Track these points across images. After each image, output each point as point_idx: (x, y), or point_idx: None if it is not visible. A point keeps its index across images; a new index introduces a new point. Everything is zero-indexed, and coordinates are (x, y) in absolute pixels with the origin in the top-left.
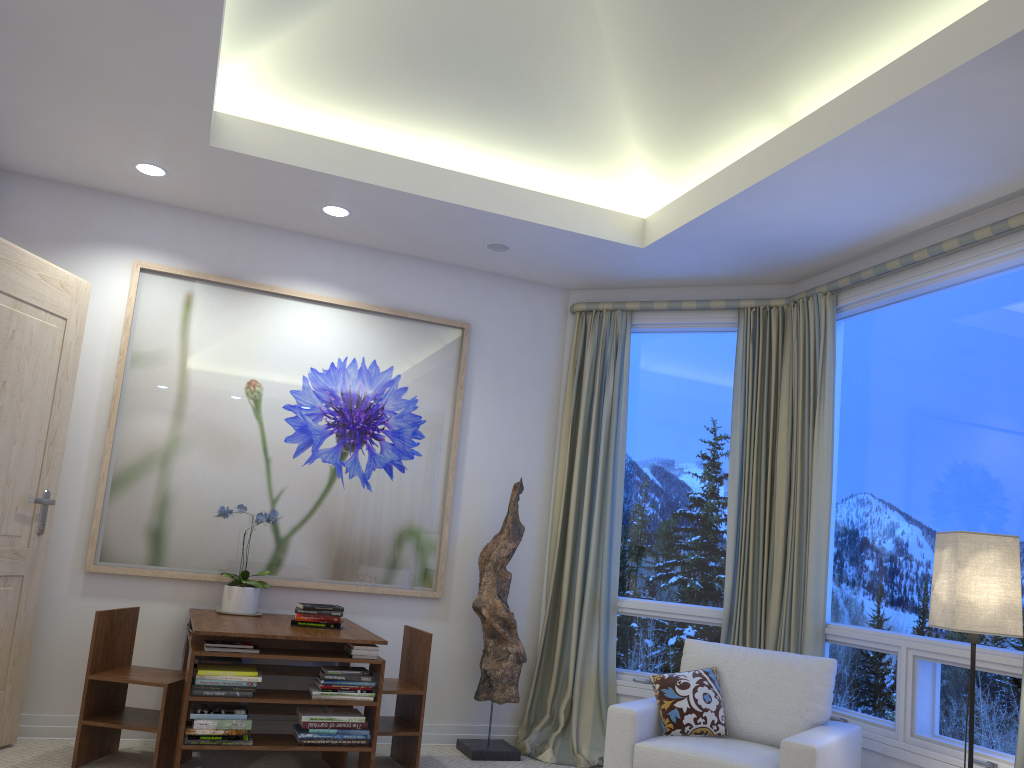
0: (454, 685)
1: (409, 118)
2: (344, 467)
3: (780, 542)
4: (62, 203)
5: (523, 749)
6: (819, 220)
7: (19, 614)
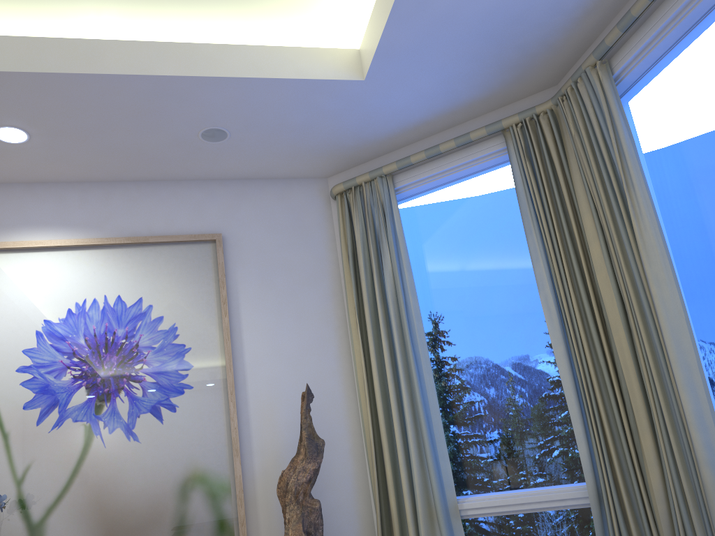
0: None
1: None
2: (101, 422)
3: (633, 380)
4: None
5: None
6: None
7: None
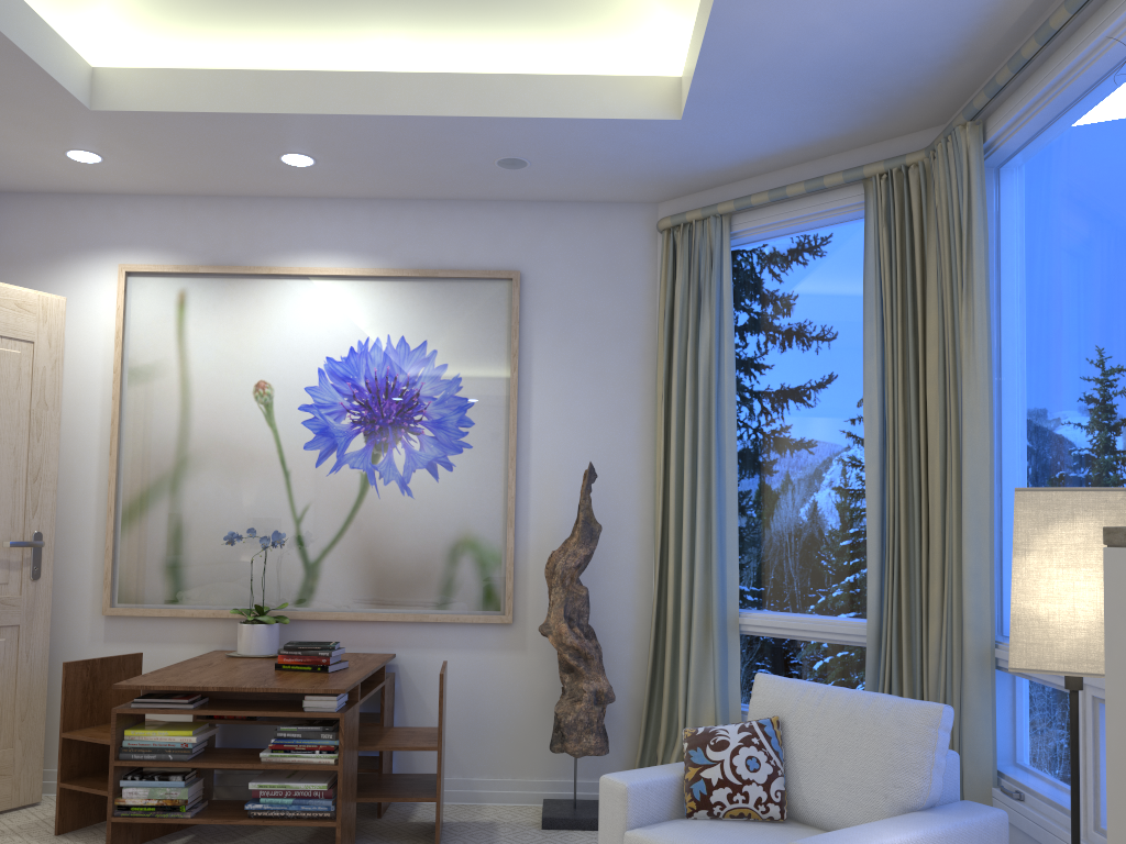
0: (540, 731)
1: (323, 17)
2: (377, 472)
3: (936, 520)
4: (43, 215)
5: None
6: (880, 4)
7: (20, 666)
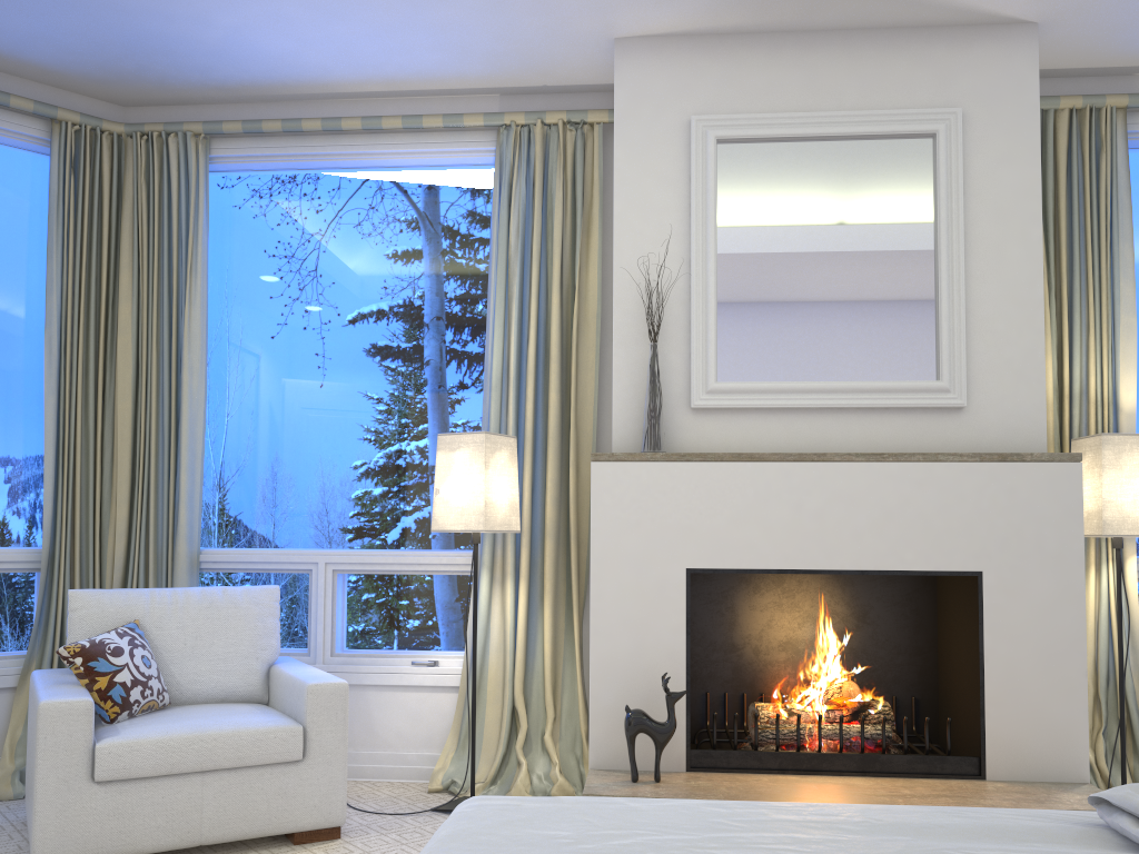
0: None
1: None
2: None
3: (128, 452)
4: None
5: None
6: (263, 41)
7: None
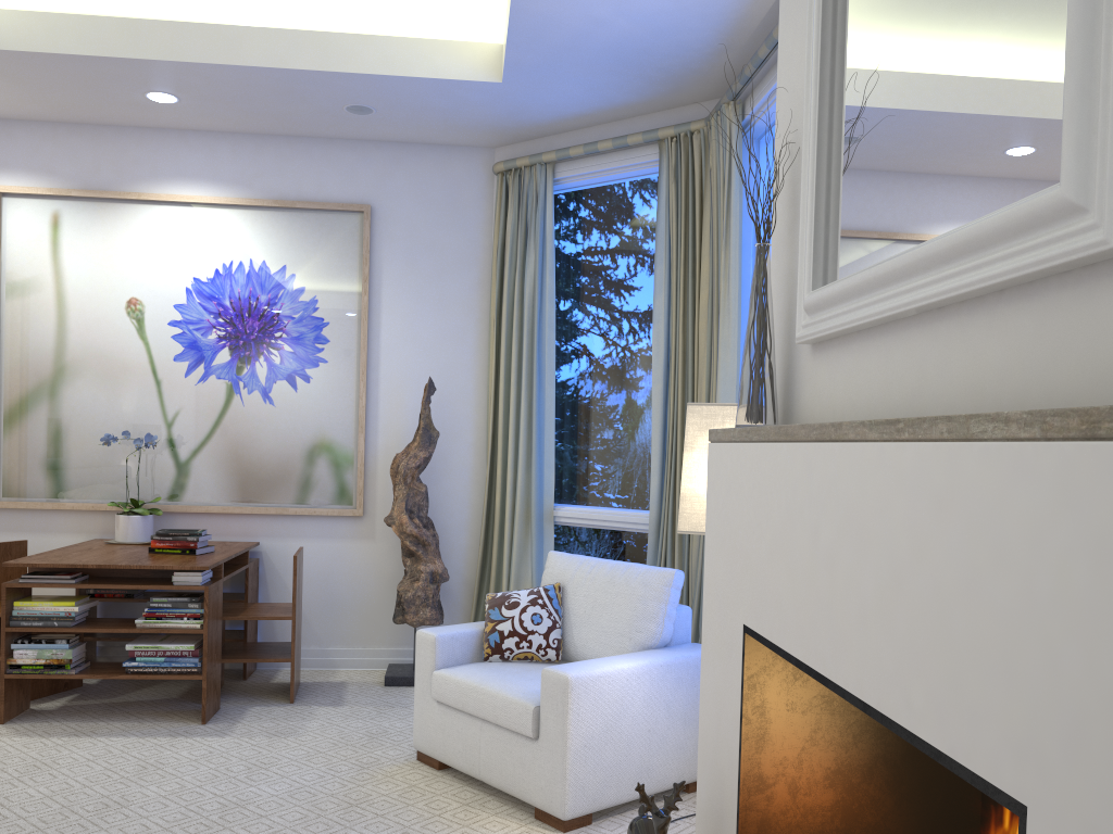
0: (387, 608)
1: None
2: (241, 382)
3: None
4: None
5: None
6: (647, 6)
7: None
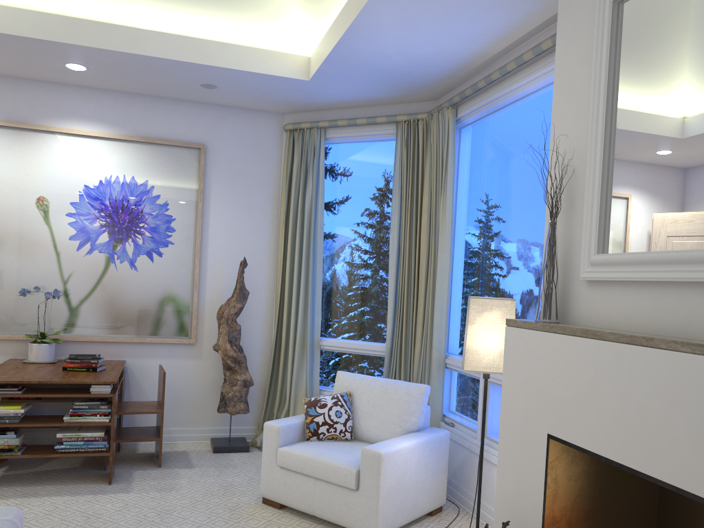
0: (209, 402)
1: None
2: (116, 255)
3: (421, 297)
4: None
5: (255, 444)
6: (418, 51)
7: None
